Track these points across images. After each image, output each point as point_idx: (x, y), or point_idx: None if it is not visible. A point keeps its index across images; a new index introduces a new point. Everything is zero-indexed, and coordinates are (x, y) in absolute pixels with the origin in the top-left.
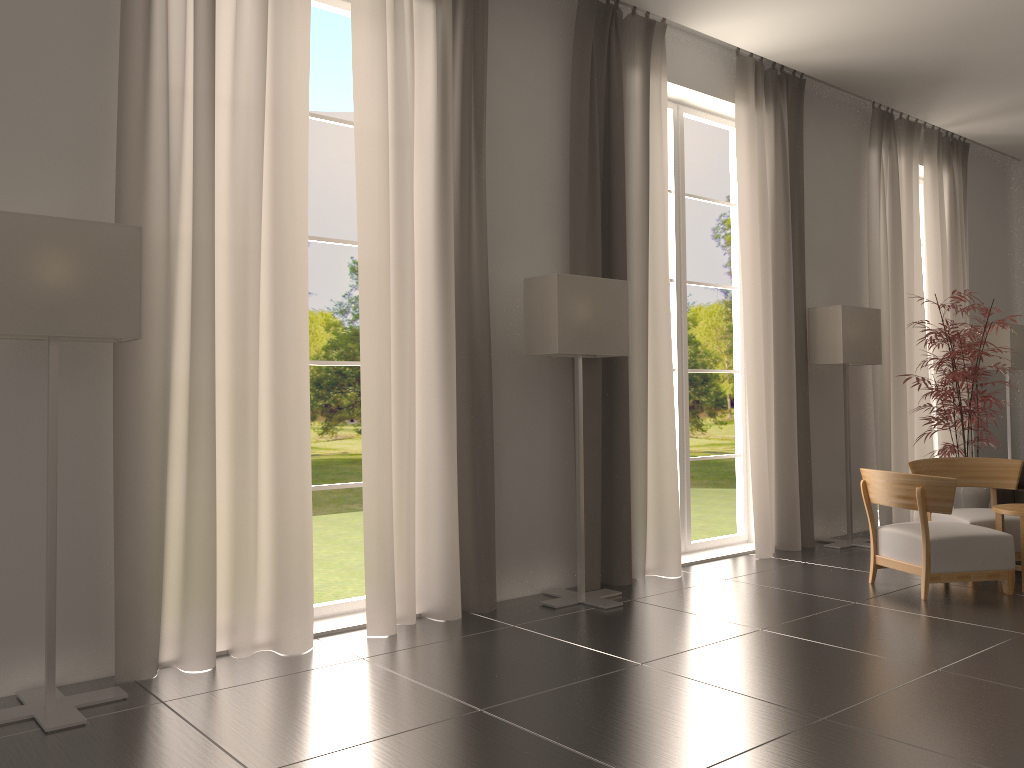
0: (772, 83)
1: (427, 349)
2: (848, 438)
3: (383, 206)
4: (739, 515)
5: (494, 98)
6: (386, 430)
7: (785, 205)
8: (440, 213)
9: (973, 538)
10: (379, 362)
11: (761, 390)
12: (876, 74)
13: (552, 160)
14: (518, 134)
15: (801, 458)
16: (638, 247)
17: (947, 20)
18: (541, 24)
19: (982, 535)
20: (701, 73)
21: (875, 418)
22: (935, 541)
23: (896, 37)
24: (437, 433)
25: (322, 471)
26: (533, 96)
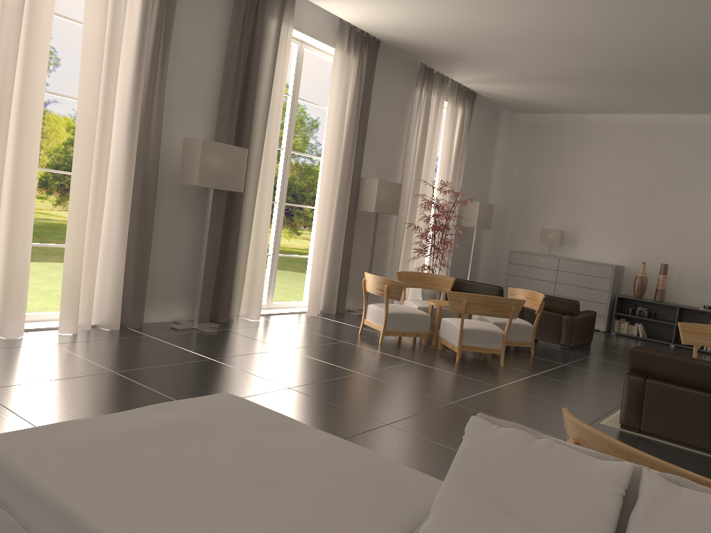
0: (360, 40)
1: (116, 171)
2: (372, 255)
3: (96, 82)
4: (305, 291)
5: (179, 24)
6: (83, 217)
7: (356, 115)
8: (134, 91)
9: (410, 315)
10: (83, 176)
11: (324, 221)
12: (419, 48)
13: (213, 67)
14: (192, 48)
15: (344, 263)
16: (260, 128)
17: (452, 29)
18: None
19: (415, 313)
20: (317, 27)
21: (393, 245)
22: (391, 314)
23: (427, 32)
24: (117, 222)
25: (53, 231)
26: (205, 26)
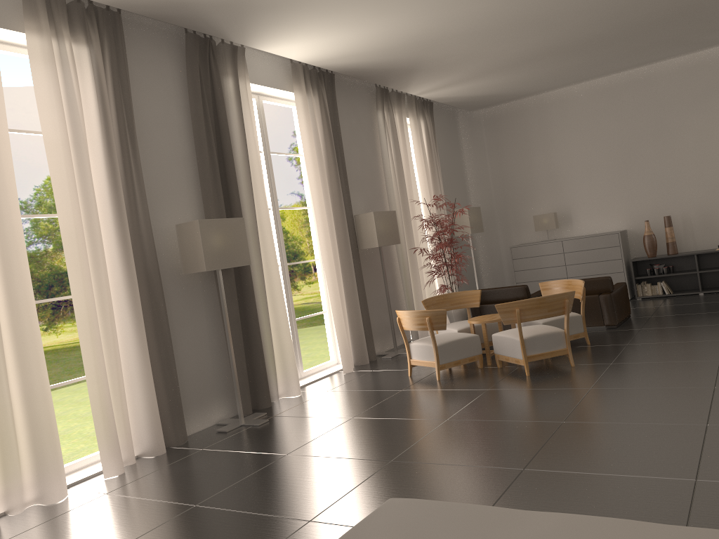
0: (315, 78)
1: (117, 281)
2: (387, 290)
3: (73, 190)
4: (330, 348)
5: (138, 106)
6: (98, 340)
7: (332, 154)
8: (113, 189)
9: (459, 340)
10: (86, 296)
11: (333, 270)
12: (375, 69)
13: (183, 143)
14: (158, 128)
15: (362, 307)
16: (246, 193)
17: (410, 41)
18: (163, 53)
19: (463, 338)
20: (270, 75)
21: (401, 275)
22: (440, 346)
23: (383, 50)
24: (132, 335)
25: None
26: (164, 102)
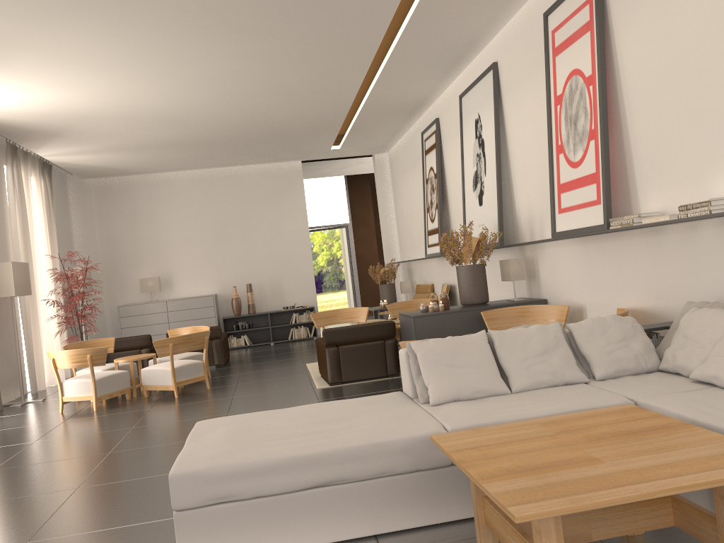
0: None
1: None
2: (18, 340)
3: None
4: None
5: None
6: None
7: None
8: None
9: (113, 375)
10: None
11: None
12: (21, 128)
13: None
14: None
15: None
16: None
17: (70, 112)
18: None
19: (117, 373)
20: None
21: (23, 327)
22: (98, 380)
23: (41, 114)
24: None
25: None
26: None
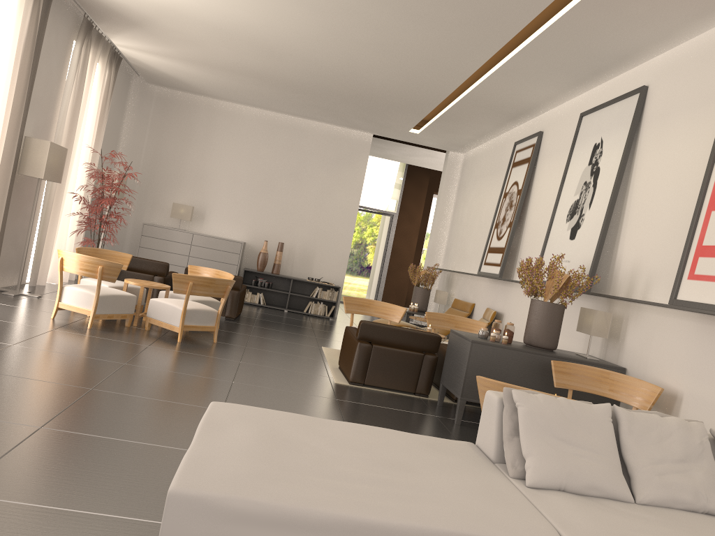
0: None
1: None
2: (32, 226)
3: None
4: None
5: None
6: None
7: (29, 64)
8: None
9: (119, 296)
10: None
11: None
12: (103, 4)
13: None
14: None
15: None
16: None
17: (160, 2)
18: None
19: (124, 295)
20: None
21: (42, 214)
22: (102, 297)
23: None
24: None
25: None
26: None
